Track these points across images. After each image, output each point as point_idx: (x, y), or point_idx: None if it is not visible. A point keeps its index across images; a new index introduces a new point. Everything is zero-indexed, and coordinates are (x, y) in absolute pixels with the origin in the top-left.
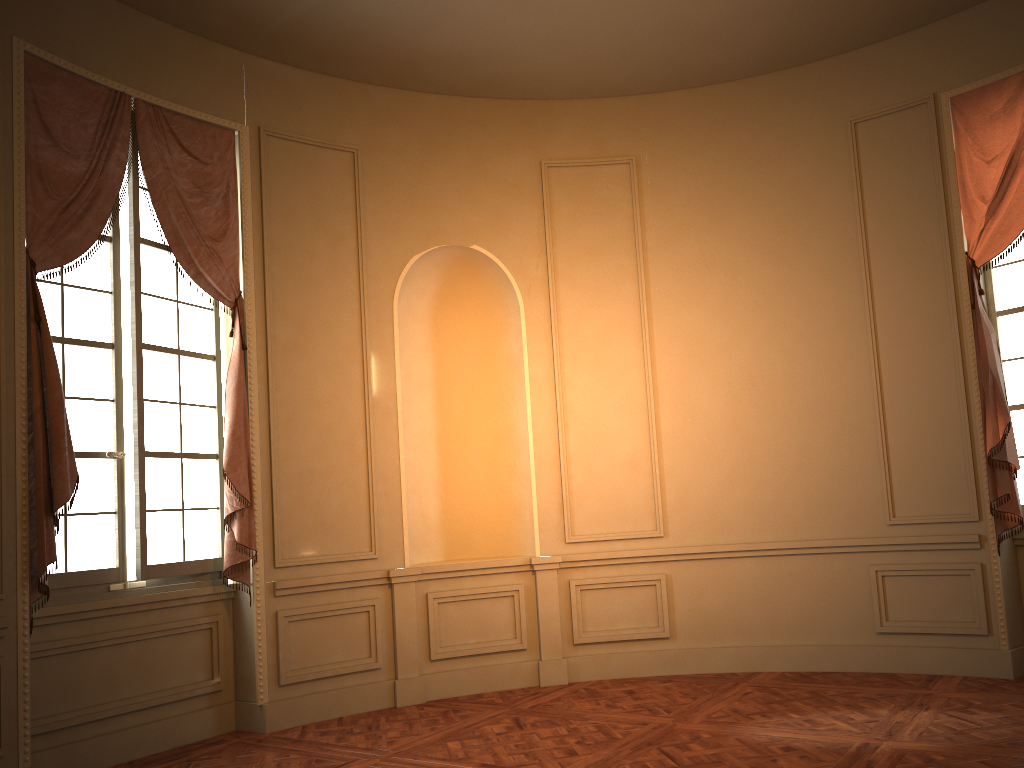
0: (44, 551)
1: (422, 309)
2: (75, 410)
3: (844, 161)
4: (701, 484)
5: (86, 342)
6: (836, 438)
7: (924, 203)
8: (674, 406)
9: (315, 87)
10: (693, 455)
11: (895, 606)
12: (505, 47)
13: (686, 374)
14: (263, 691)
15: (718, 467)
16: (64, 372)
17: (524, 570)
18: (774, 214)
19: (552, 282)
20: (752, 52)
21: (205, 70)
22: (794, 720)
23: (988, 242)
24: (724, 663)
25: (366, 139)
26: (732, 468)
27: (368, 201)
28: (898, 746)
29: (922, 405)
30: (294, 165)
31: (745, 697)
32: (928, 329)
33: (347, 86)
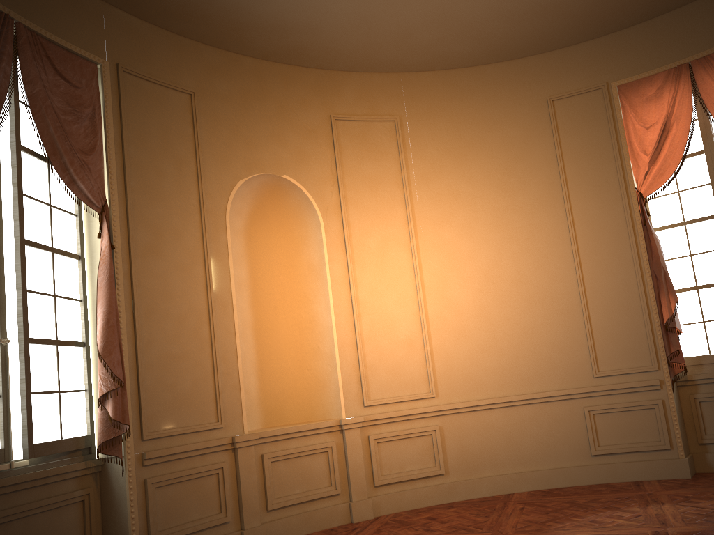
0: None
1: (238, 225)
2: None
3: (546, 126)
4: (460, 356)
5: None
6: (553, 318)
7: (604, 155)
8: (437, 299)
9: (159, 39)
10: (453, 334)
11: (603, 435)
12: (318, 22)
13: (444, 275)
14: None
15: (471, 343)
16: None
17: (335, 430)
18: (500, 161)
19: (343, 206)
20: (485, 46)
21: (73, 9)
22: (582, 522)
23: (651, 181)
24: (485, 489)
25: (200, 85)
26: (481, 343)
27: (203, 134)
28: (680, 530)
29: (612, 292)
30: (145, 99)
31: (524, 511)
32: (613, 240)
33: (184, 42)
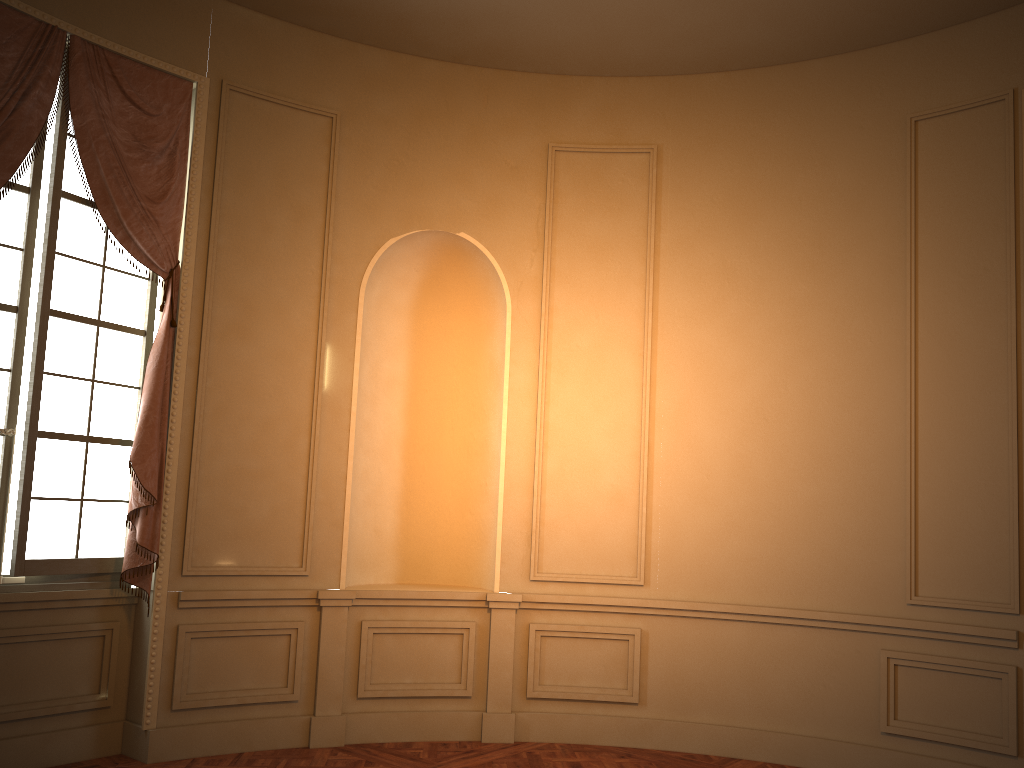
0: None
1: (402, 300)
2: None
3: (899, 165)
4: (693, 529)
5: None
6: (856, 493)
7: (990, 221)
8: (672, 436)
9: (295, 42)
10: (688, 495)
11: (907, 703)
12: (506, 7)
13: (689, 400)
14: (150, 715)
15: (715, 512)
16: None
17: (478, 606)
18: (810, 222)
19: (547, 281)
20: (799, 30)
21: (163, 11)
22: None
23: None
24: (698, 742)
25: (349, 104)
26: (731, 515)
27: (343, 173)
28: None
29: (963, 464)
30: (260, 126)
31: None
32: (980, 373)
33: (334, 44)
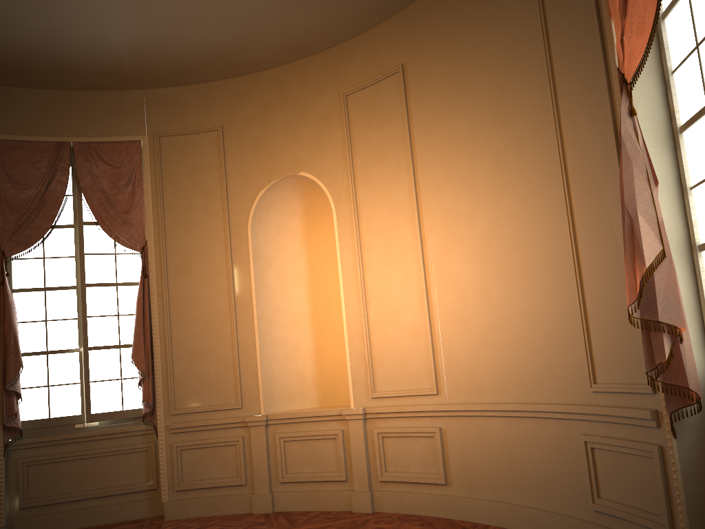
0: (3, 410)
1: (295, 224)
2: (53, 327)
3: (534, 4)
4: (462, 347)
5: (59, 288)
6: (550, 298)
7: (587, 23)
8: (439, 277)
9: (192, 94)
10: (455, 320)
11: (604, 483)
12: (258, 23)
13: (446, 247)
14: (164, 493)
15: (472, 331)
16: (46, 306)
17: (342, 419)
18: (494, 79)
19: (352, 187)
20: None
21: (118, 110)
22: None
23: (627, 49)
24: (483, 515)
25: (227, 117)
26: (482, 331)
27: (229, 160)
28: None
29: (605, 256)
30: (179, 151)
31: None
32: (602, 167)
33: (213, 85)
